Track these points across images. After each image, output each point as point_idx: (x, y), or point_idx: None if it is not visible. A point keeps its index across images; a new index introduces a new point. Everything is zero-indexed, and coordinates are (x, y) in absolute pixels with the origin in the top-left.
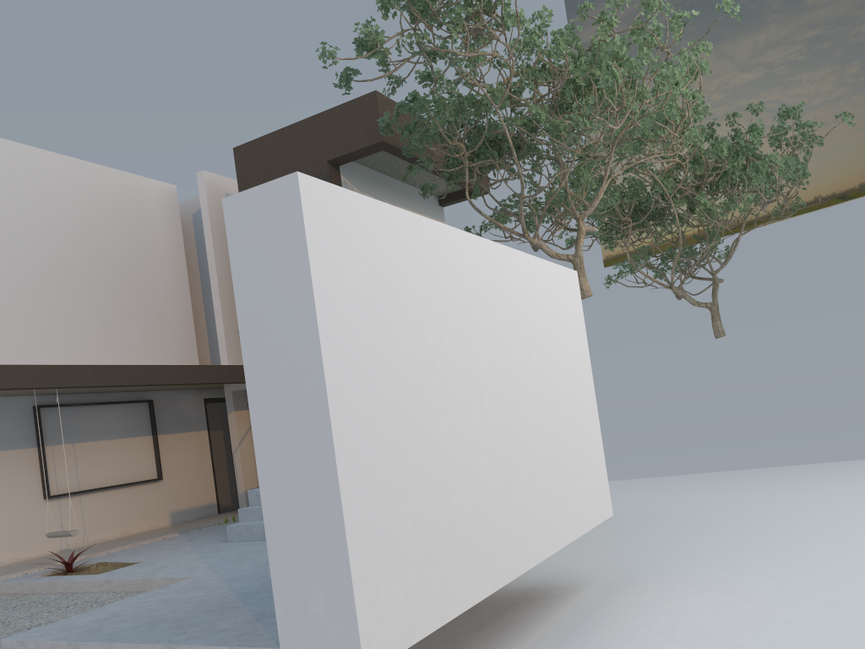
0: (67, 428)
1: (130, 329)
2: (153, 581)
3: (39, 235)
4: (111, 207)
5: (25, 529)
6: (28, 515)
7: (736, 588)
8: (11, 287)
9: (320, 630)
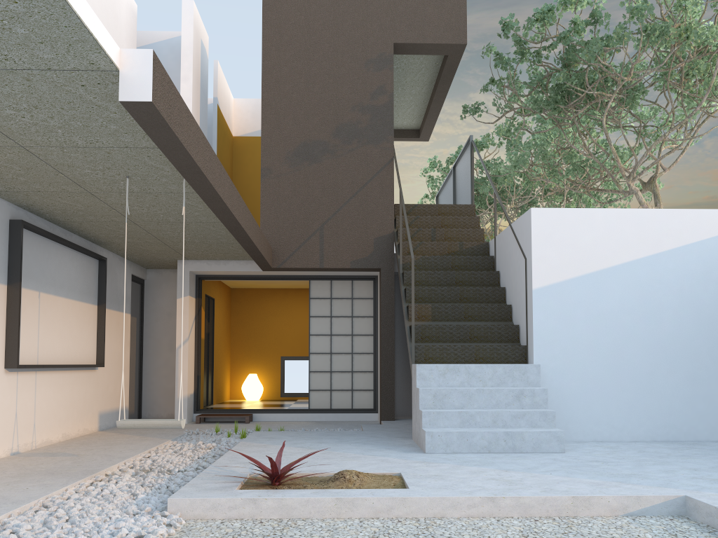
0: (36, 266)
1: None
2: (596, 501)
3: None
4: None
5: None
6: None
7: None
8: None
9: None
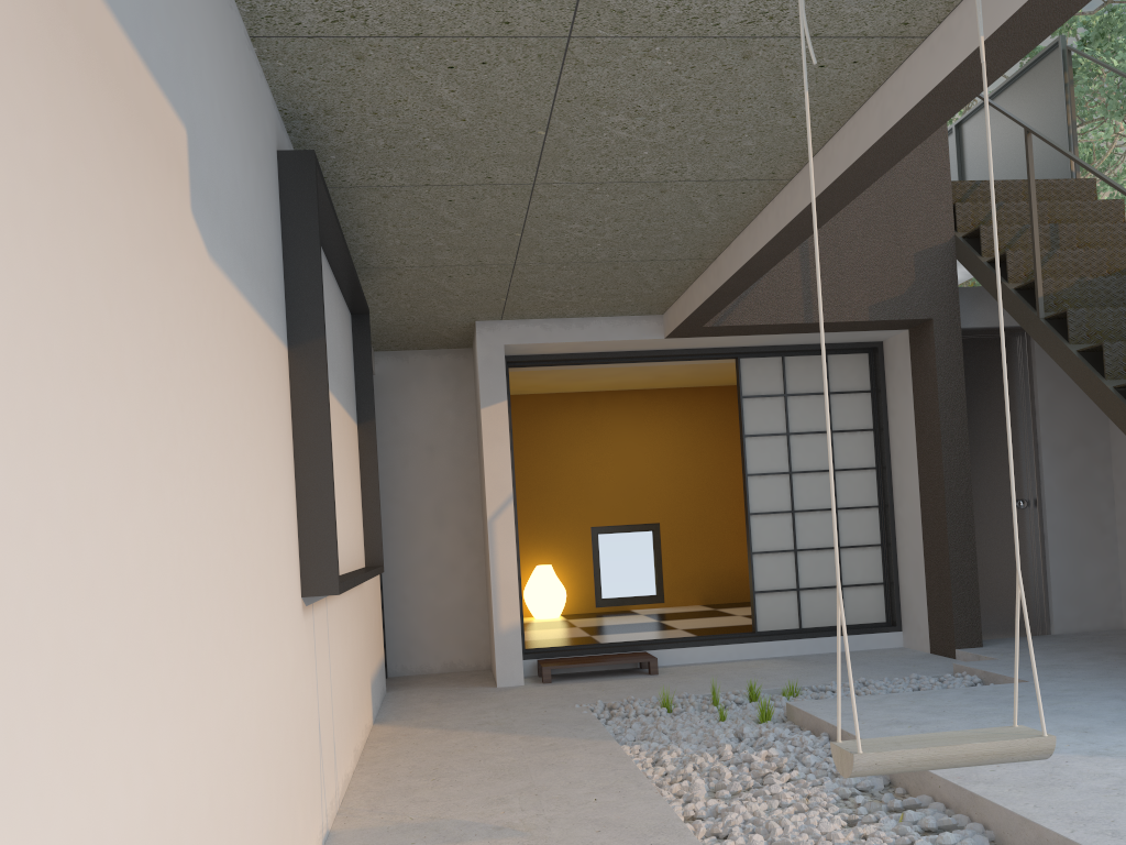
0: None
1: None
2: None
3: None
4: None
5: (291, 746)
6: (290, 671)
7: None
8: None
9: None
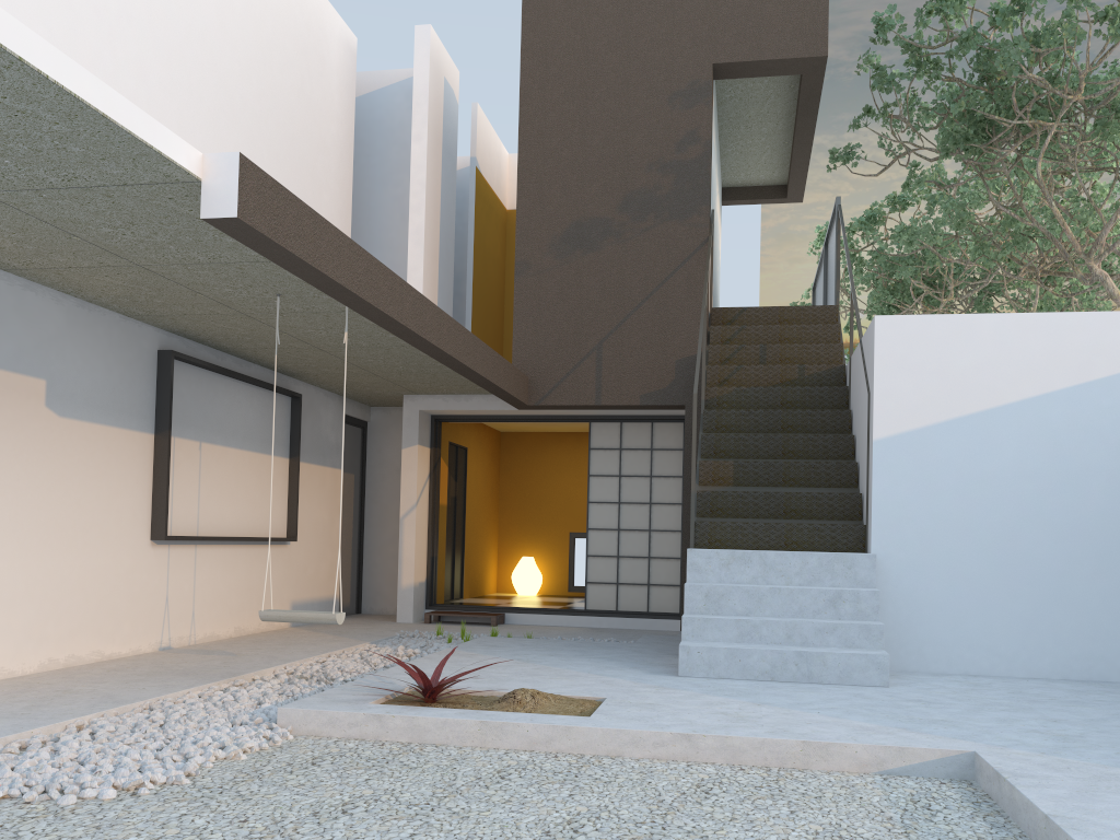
0: (196, 409)
1: None
2: (837, 750)
3: (203, 24)
4: (290, 29)
5: (119, 595)
6: (126, 567)
7: None
8: (157, 103)
9: None
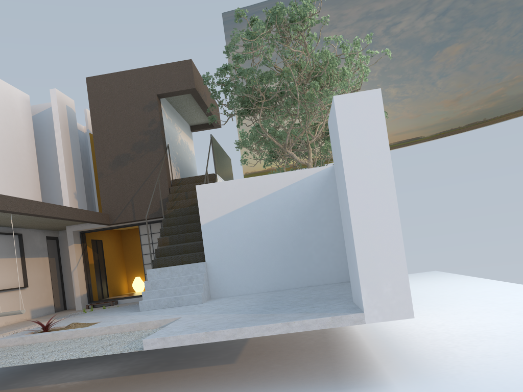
0: None
1: (7, 185)
2: (148, 323)
3: None
4: None
5: None
6: None
7: (423, 313)
8: None
9: (389, 300)
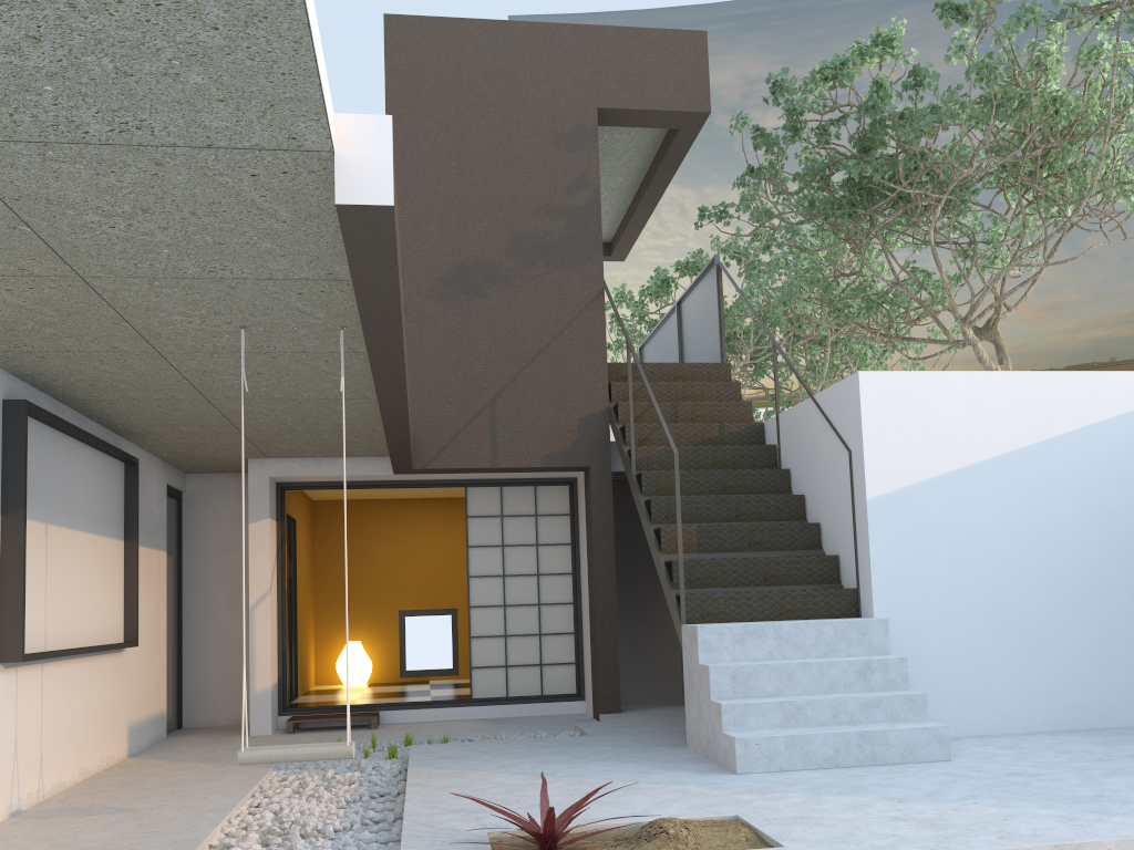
0: (41, 480)
1: None
2: None
3: None
4: None
5: None
6: None
7: None
8: None
9: None
